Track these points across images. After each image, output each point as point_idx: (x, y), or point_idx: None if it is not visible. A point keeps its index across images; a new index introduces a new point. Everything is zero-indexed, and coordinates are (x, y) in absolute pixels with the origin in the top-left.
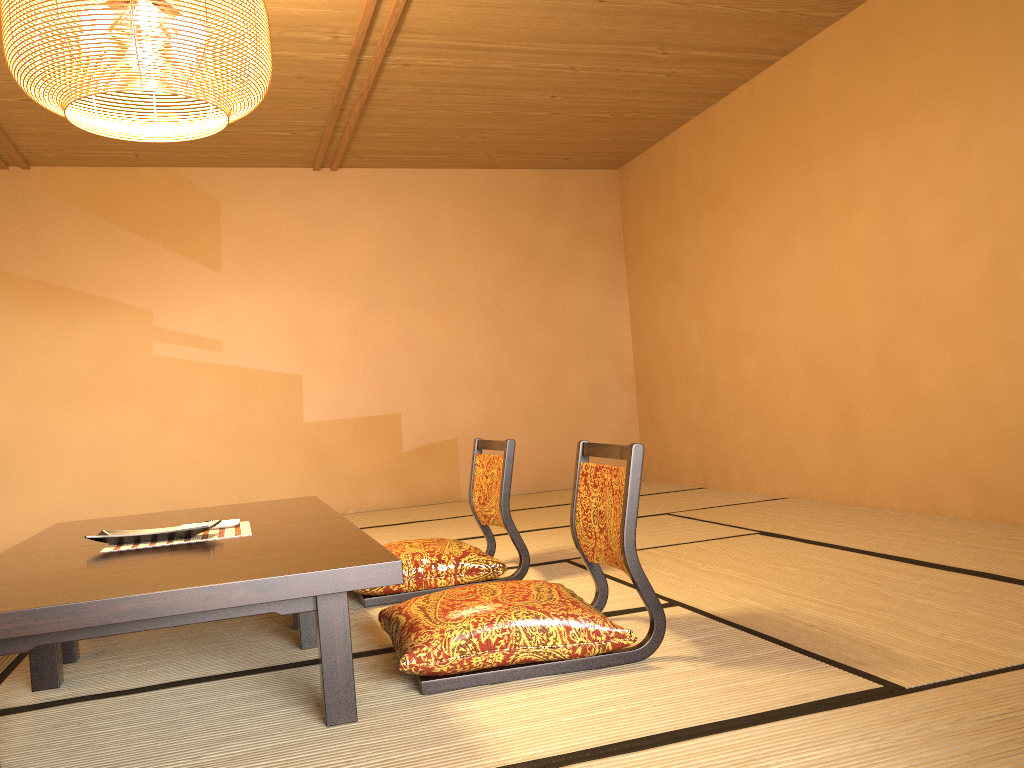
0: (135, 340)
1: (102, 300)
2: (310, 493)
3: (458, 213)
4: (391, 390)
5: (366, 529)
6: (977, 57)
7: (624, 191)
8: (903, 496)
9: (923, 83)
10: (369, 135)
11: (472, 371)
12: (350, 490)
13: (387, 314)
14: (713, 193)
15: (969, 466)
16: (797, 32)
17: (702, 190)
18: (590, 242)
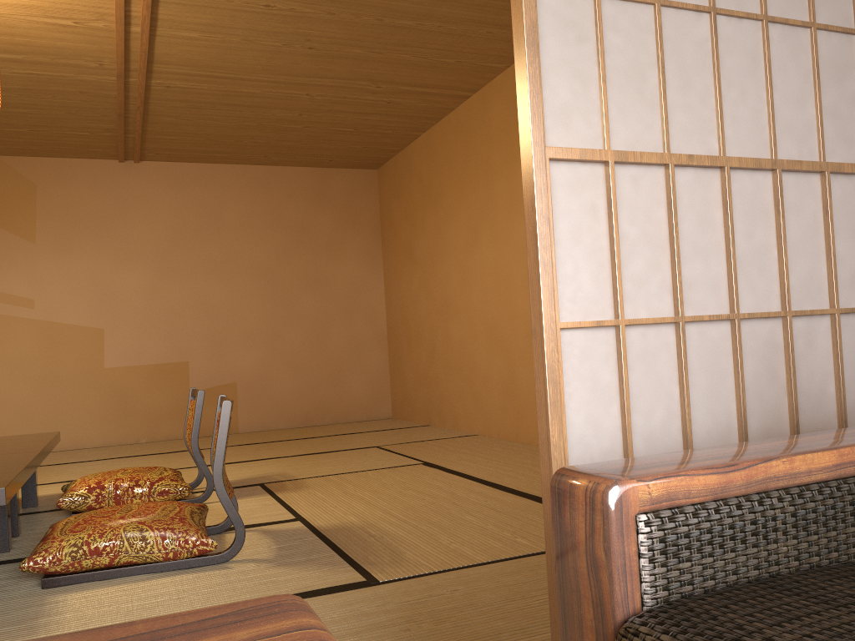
0: None
1: None
2: (108, 426)
3: (242, 200)
4: (181, 342)
5: (140, 456)
6: None
7: (381, 187)
8: None
9: None
10: (158, 137)
11: (251, 328)
12: (143, 424)
13: (179, 280)
14: (434, 194)
15: None
16: (477, 76)
17: (428, 191)
18: (353, 227)
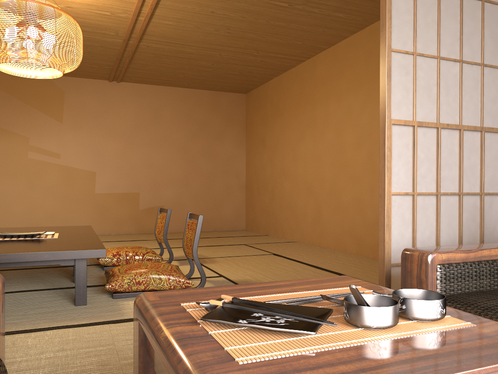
0: (20, 150)
1: (6, 131)
2: (95, 224)
3: (173, 106)
4: (136, 182)
5: (117, 242)
6: (369, 74)
7: (247, 104)
8: (334, 244)
9: (352, 80)
10: (133, 70)
11: (173, 176)
12: (114, 224)
13: (137, 148)
14: (280, 111)
15: (356, 233)
16: (311, 51)
17: (276, 109)
18: (231, 124)
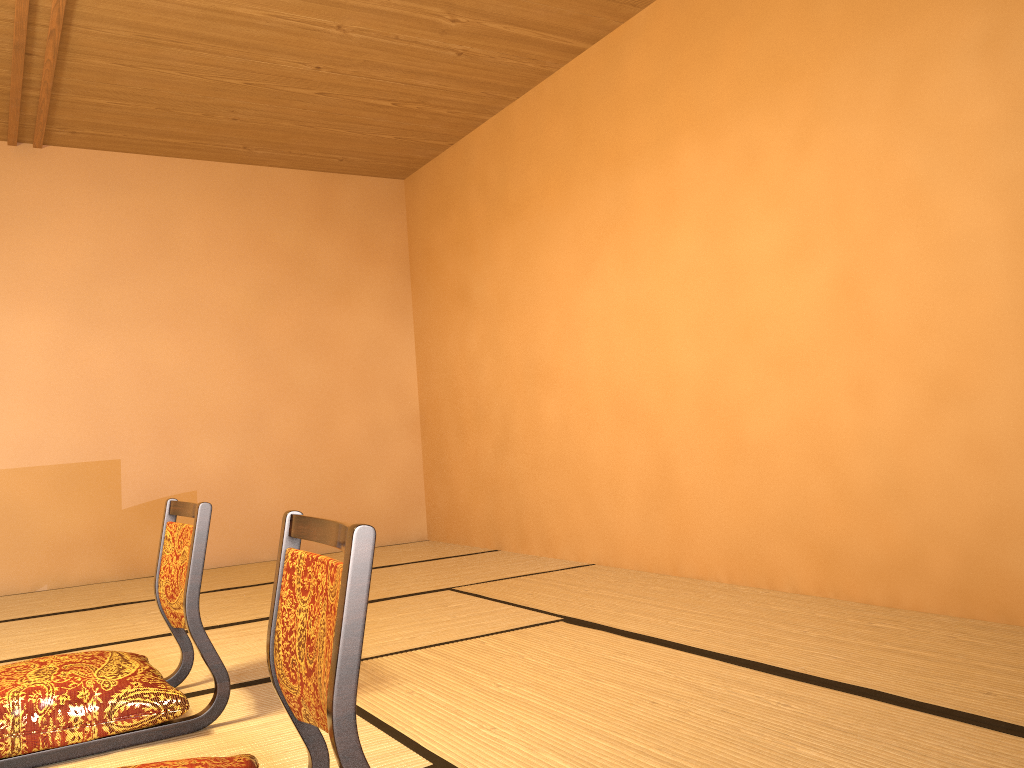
0: None
1: None
2: None
3: (206, 214)
4: (108, 430)
5: (46, 617)
6: (820, 38)
7: (411, 204)
8: (730, 565)
9: (755, 70)
10: (78, 99)
11: (219, 408)
12: (45, 560)
13: (106, 333)
14: (511, 205)
15: (810, 530)
16: (609, 11)
17: (498, 202)
18: (370, 260)
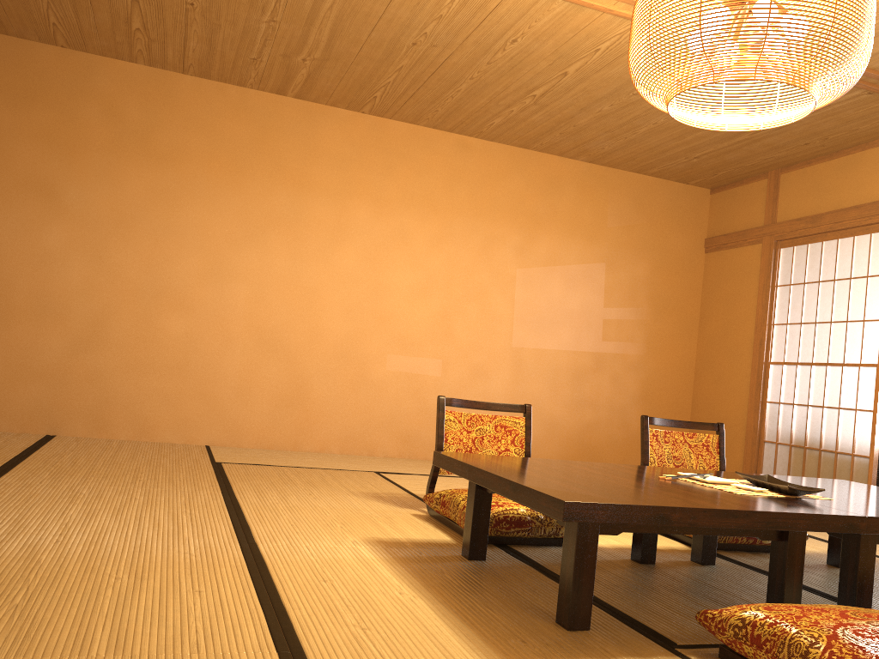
0: None
1: None
2: None
3: None
4: None
5: None
6: (453, 202)
7: None
8: (343, 444)
9: (416, 194)
10: None
11: None
12: None
13: None
14: (156, 150)
15: (401, 426)
16: (338, 101)
17: (136, 138)
18: None
